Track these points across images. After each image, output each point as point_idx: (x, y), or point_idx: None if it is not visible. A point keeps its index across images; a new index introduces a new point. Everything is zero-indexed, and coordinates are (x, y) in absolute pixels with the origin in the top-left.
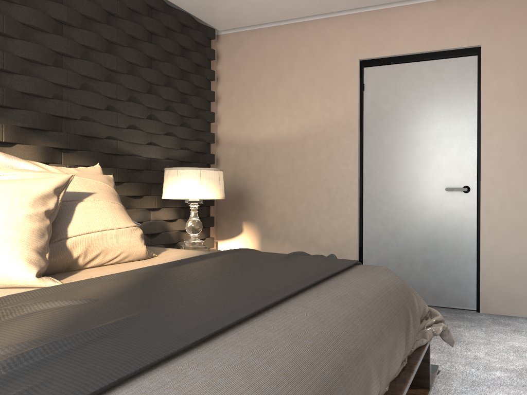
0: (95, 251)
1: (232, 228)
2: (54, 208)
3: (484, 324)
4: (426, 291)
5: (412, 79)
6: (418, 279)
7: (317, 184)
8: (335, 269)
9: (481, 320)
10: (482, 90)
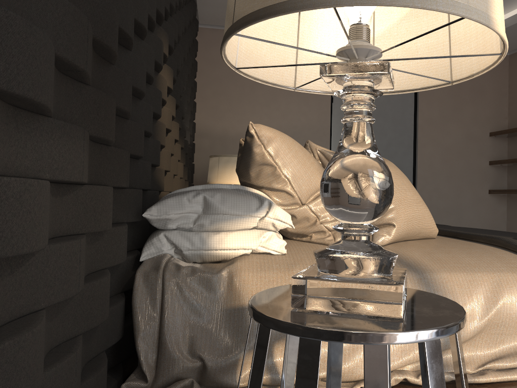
0: None
1: None
2: None
3: None
4: None
5: None
6: None
7: None
8: None
9: None
10: (419, 115)
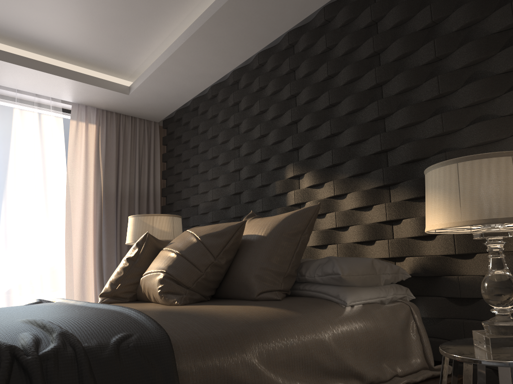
0: (146, 289)
1: None
2: (134, 255)
3: None
4: None
5: None
6: None
7: None
8: None
9: None
10: None
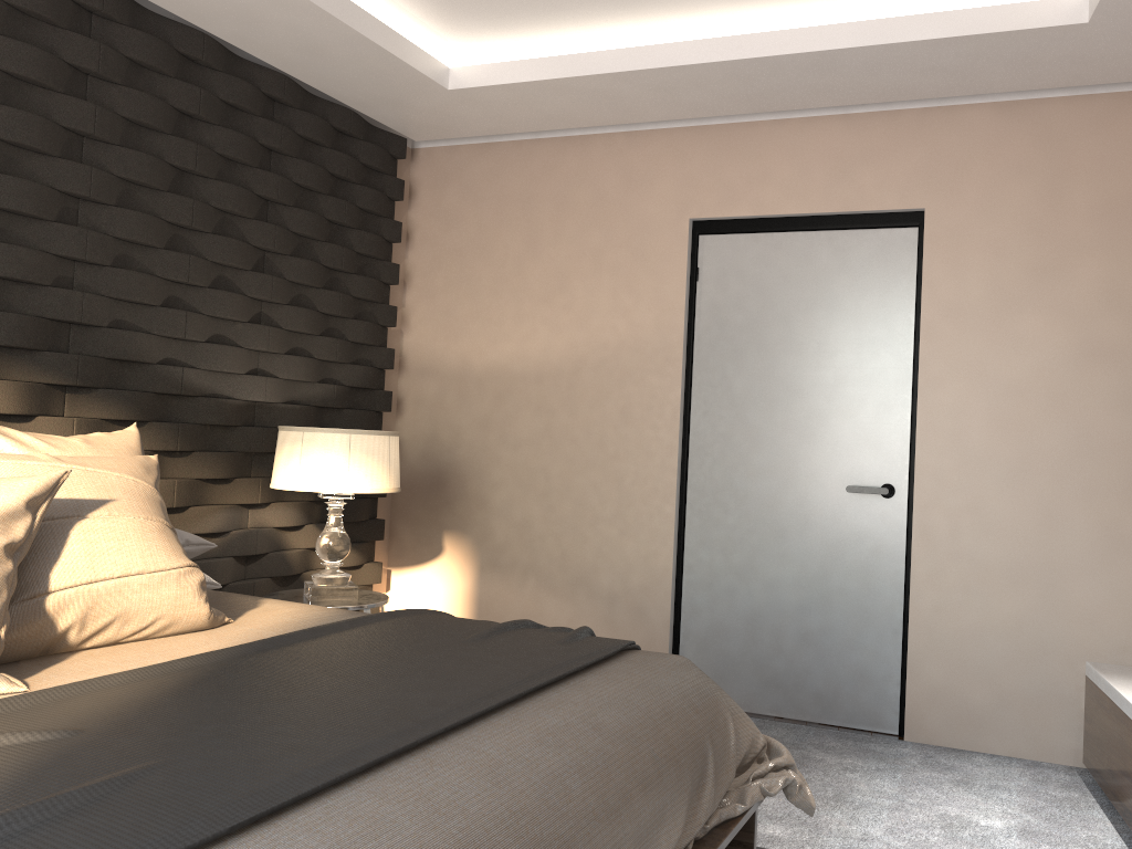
0: (103, 616)
1: (423, 543)
2: (25, 537)
3: (903, 767)
4: (803, 693)
5: (792, 266)
6: (787, 666)
7: (596, 463)
8: (569, 667)
9: (901, 756)
10: (925, 298)
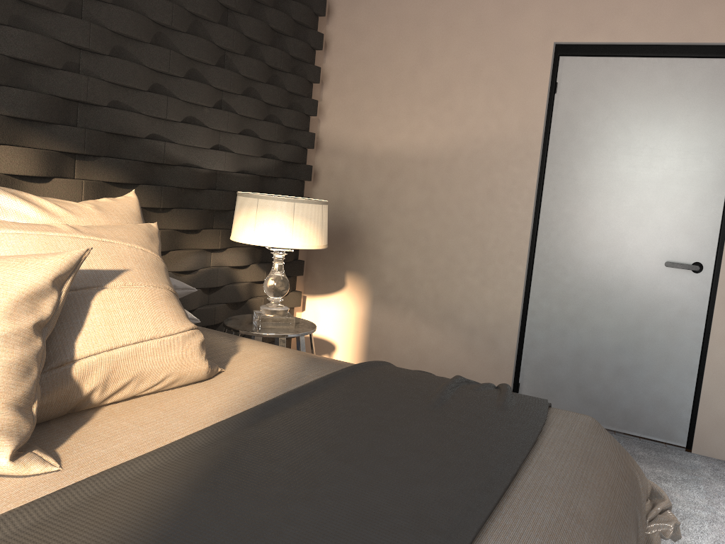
0: (122, 378)
1: (330, 279)
2: (52, 314)
3: (701, 478)
4: (614, 410)
5: (635, 85)
6: (603, 390)
7: (466, 230)
8: (527, 442)
9: (696, 468)
10: None
